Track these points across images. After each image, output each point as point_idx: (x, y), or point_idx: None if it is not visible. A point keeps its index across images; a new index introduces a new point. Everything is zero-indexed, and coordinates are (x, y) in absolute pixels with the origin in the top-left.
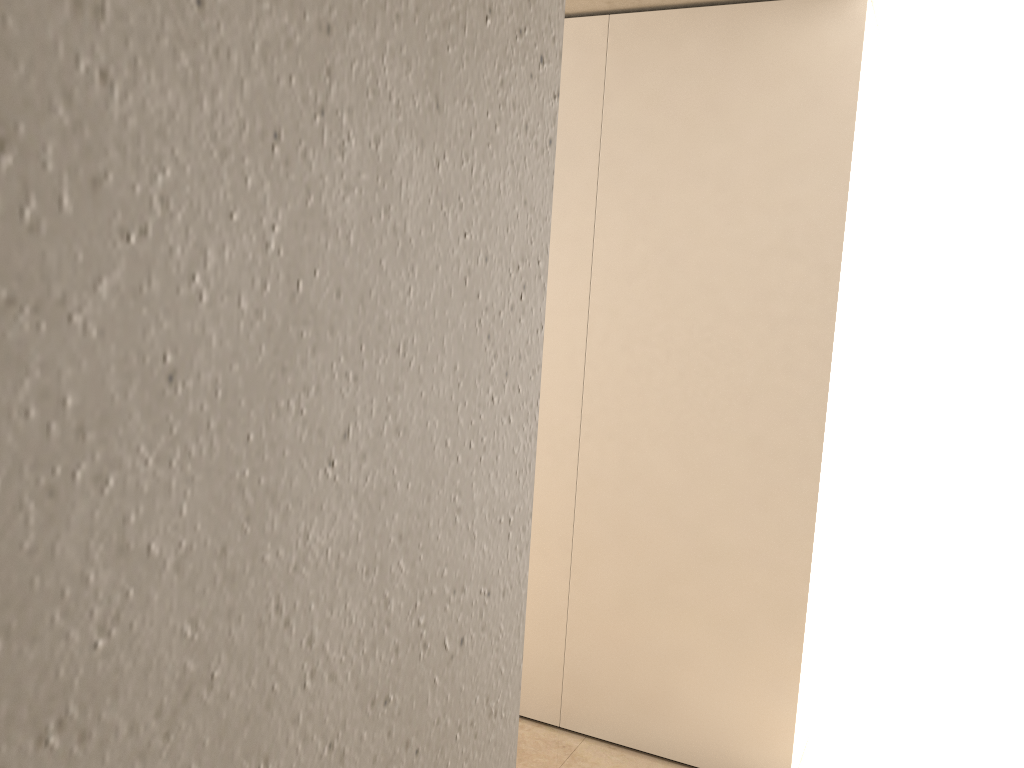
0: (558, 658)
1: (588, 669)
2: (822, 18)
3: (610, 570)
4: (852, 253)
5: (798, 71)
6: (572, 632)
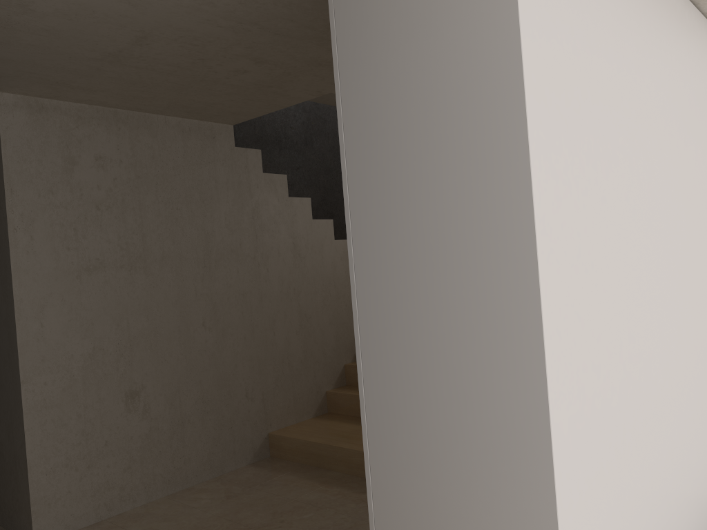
0: None
1: None
2: None
3: None
4: (414, 135)
5: None
6: None
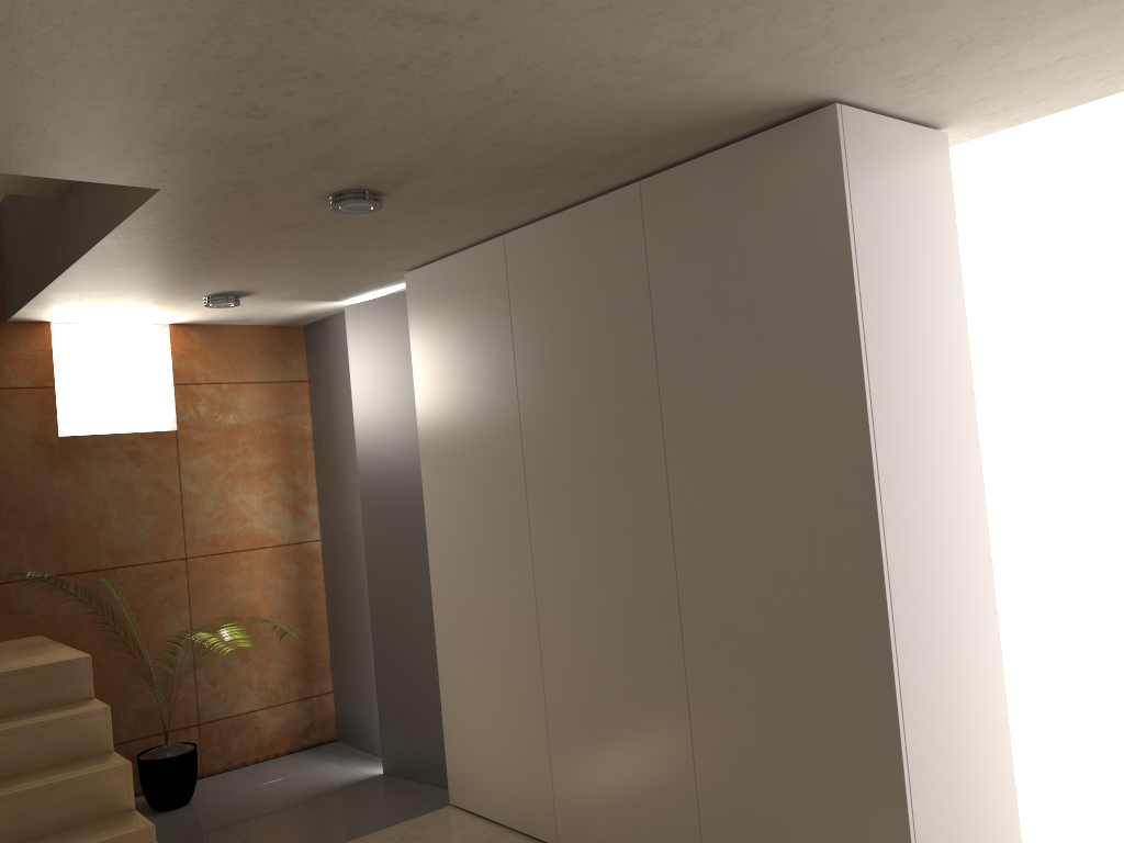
0: (695, 830)
1: (721, 842)
2: (802, 138)
3: (723, 731)
4: (916, 361)
5: (792, 194)
6: (702, 801)
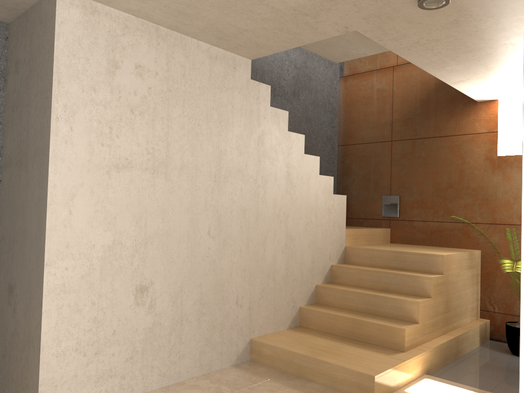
0: None
1: None
2: None
3: None
4: None
5: None
6: None
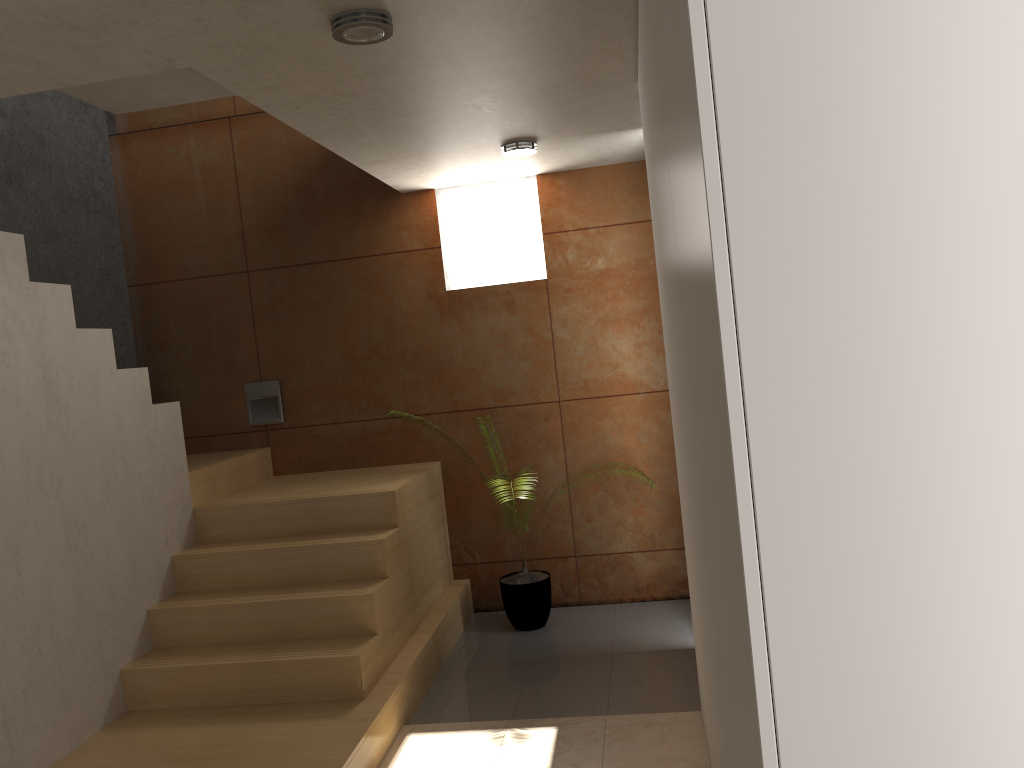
0: None
1: None
2: None
3: None
4: (936, 115)
5: None
6: None
